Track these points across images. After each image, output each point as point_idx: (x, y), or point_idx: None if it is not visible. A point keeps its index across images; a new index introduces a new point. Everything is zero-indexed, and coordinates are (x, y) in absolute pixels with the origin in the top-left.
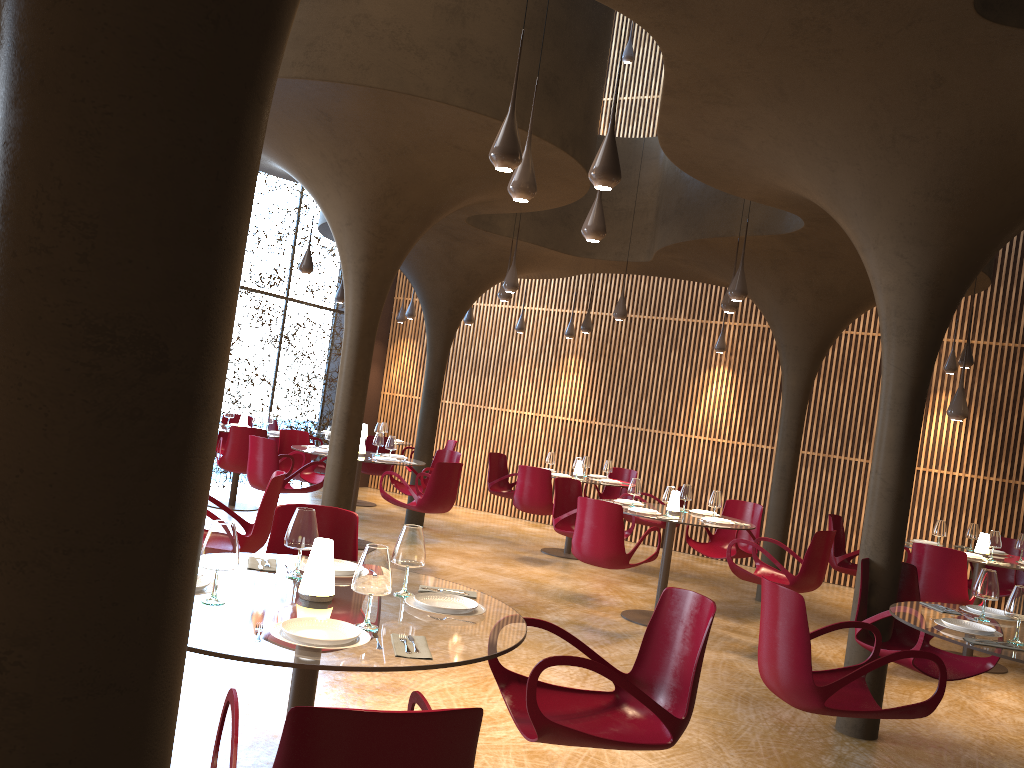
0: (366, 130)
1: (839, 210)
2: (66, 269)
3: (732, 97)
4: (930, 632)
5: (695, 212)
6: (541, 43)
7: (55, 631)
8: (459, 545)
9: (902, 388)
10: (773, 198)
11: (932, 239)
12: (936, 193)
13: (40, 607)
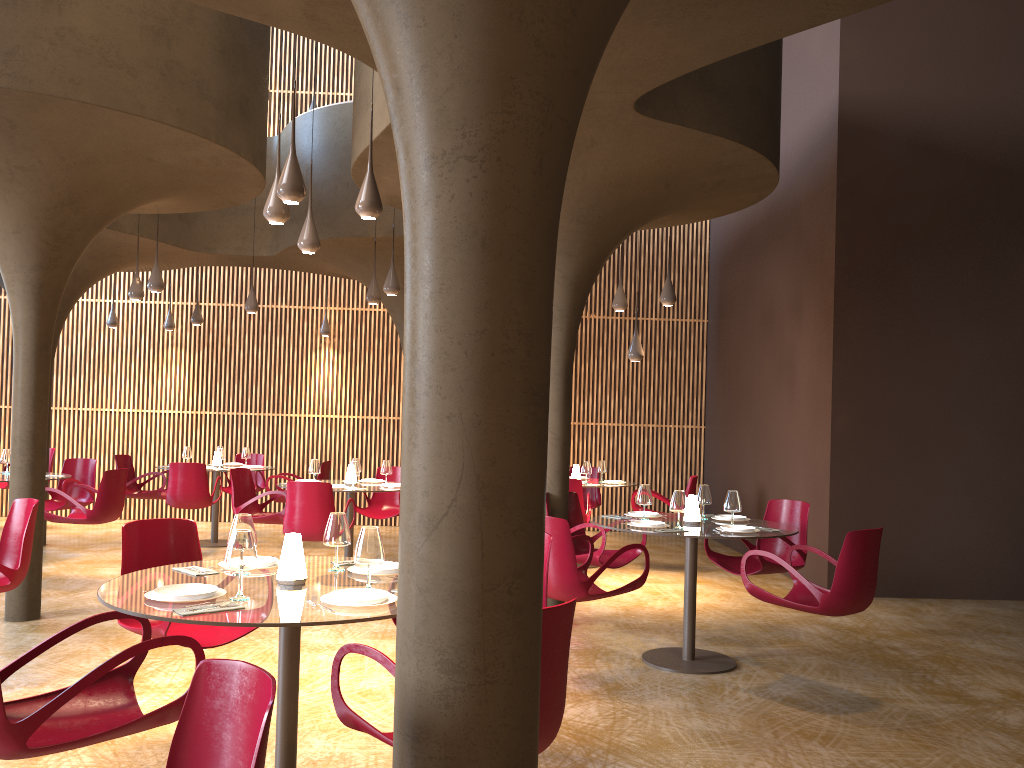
0: (55, 139)
1: None
2: (522, 360)
3: None
4: (634, 531)
5: (328, 213)
6: (234, 67)
7: (529, 566)
8: (105, 554)
9: (559, 362)
10: None
11: (574, 251)
12: (578, 218)
13: (524, 554)
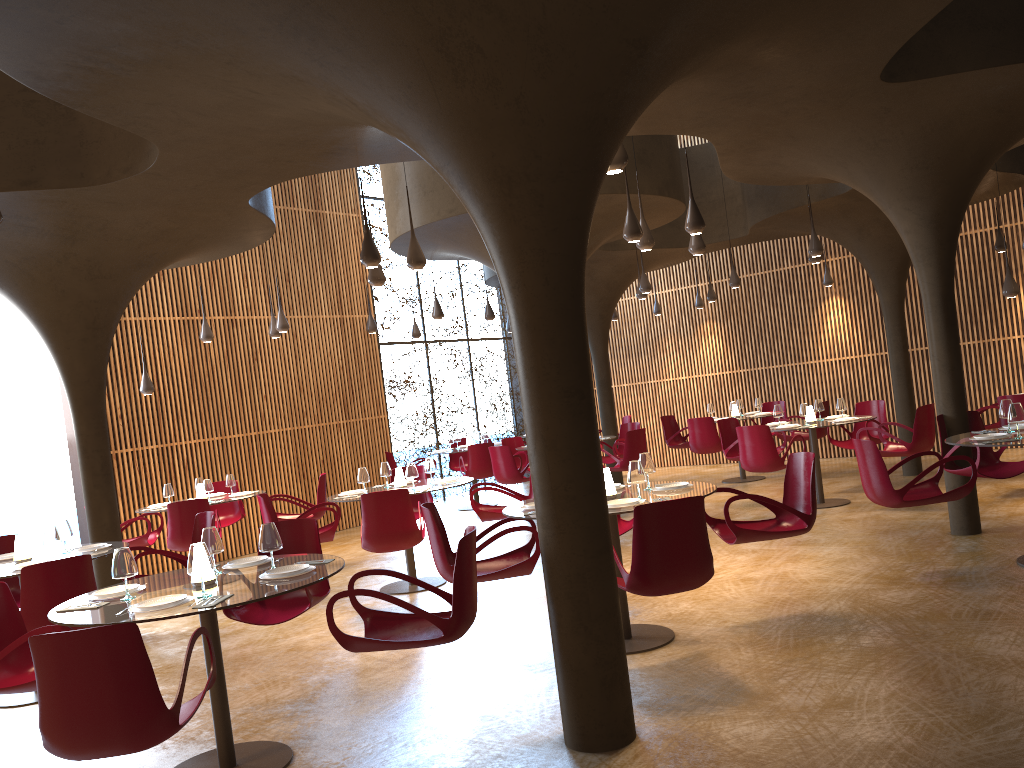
0: None
1: (859, 188)
2: (554, 377)
3: (763, 146)
4: (962, 444)
5: (771, 193)
6: None
7: (577, 477)
8: None
9: (934, 295)
10: (820, 180)
11: (924, 194)
12: (916, 166)
13: (571, 471)
